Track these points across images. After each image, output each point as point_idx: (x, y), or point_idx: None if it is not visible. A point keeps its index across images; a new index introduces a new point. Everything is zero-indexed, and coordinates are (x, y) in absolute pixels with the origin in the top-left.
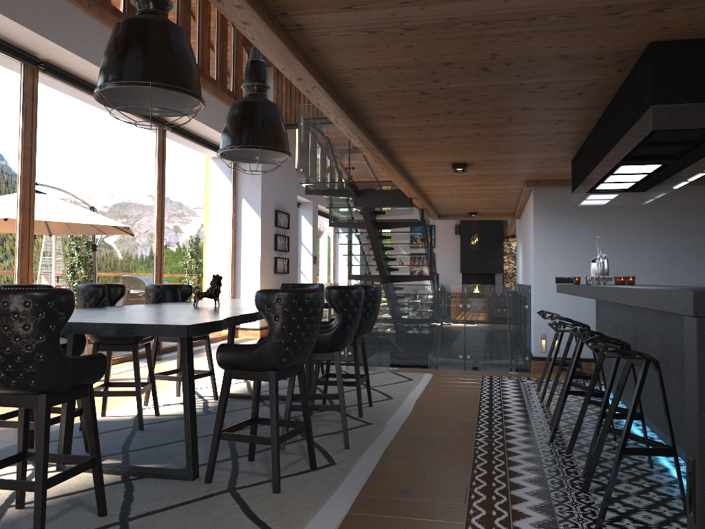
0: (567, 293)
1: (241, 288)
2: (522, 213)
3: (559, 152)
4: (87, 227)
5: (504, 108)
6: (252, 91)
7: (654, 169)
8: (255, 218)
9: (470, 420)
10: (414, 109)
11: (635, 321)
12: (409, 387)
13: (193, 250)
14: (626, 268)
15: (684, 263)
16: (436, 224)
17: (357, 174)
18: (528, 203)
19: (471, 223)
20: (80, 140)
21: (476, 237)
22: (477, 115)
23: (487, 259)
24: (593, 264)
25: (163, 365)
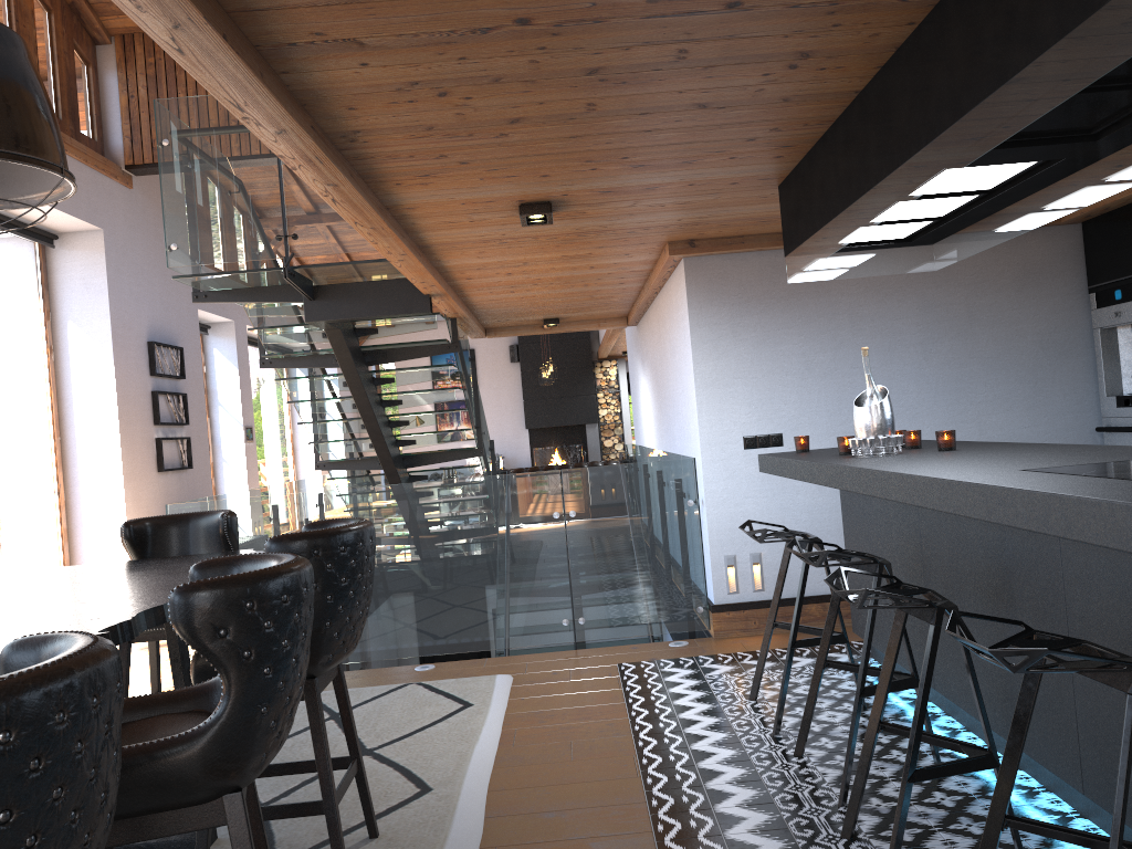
0: (807, 479)
1: (83, 513)
2: (645, 314)
3: (762, 162)
4: None
5: (679, 4)
6: None
7: (1008, 177)
8: (100, 361)
9: (640, 847)
10: (422, 10)
11: (1000, 542)
12: (468, 734)
13: None
14: None
15: (981, 387)
16: (477, 348)
17: (306, 249)
18: (666, 291)
19: (537, 341)
20: None
21: (551, 365)
22: (599, 34)
23: (570, 401)
24: (862, 411)
25: None
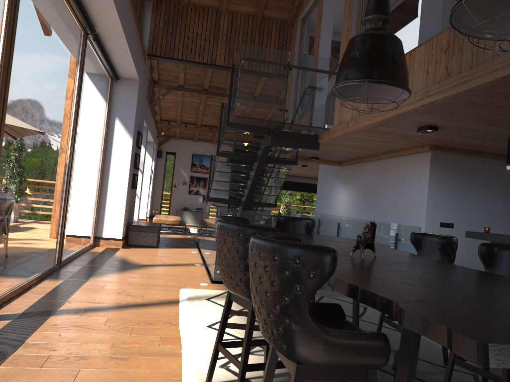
0: None
1: (106, 201)
2: (357, 163)
3: None
4: (34, 130)
5: None
6: (381, 25)
7: None
8: (127, 136)
9: None
10: None
11: None
12: None
13: (84, 162)
14: (486, 219)
15: None
16: None
17: (290, 117)
18: (398, 159)
19: None
20: (41, 29)
21: None
22: None
23: None
24: None
25: (96, 285)
